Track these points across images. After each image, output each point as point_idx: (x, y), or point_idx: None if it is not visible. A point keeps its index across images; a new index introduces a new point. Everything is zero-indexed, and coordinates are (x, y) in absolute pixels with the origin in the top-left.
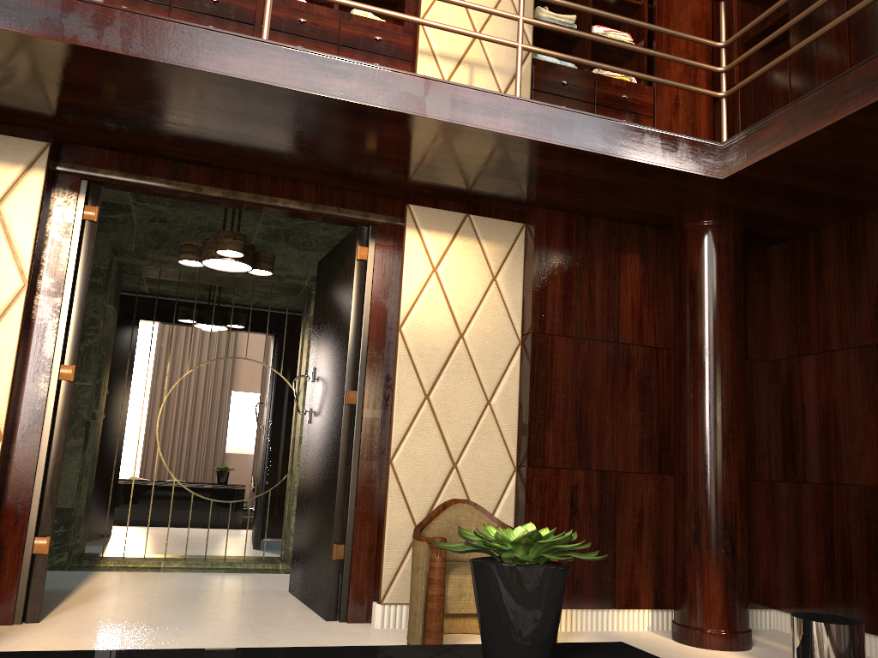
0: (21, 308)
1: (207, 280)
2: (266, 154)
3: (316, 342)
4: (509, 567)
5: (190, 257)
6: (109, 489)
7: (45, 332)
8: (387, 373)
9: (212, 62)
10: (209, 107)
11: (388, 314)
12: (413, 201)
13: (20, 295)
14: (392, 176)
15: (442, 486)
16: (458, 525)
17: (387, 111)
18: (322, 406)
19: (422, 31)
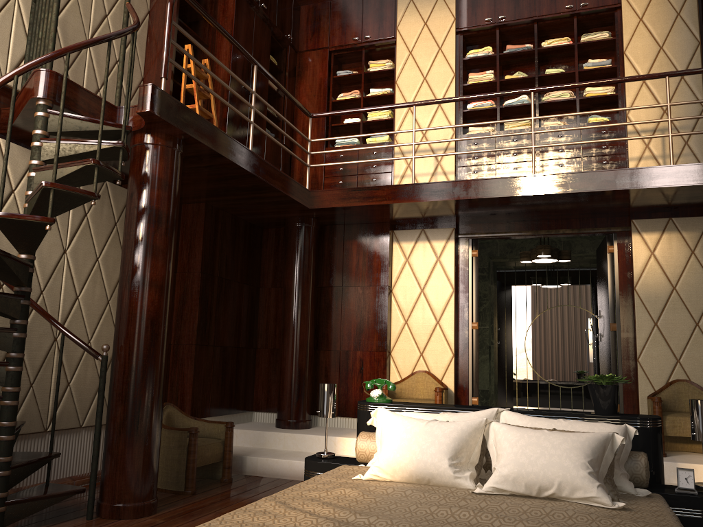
0: (453, 300)
1: (540, 264)
2: (547, 213)
3: (599, 296)
4: (596, 385)
5: (525, 259)
6: (504, 381)
7: (463, 309)
8: (632, 312)
9: (511, 191)
10: (515, 204)
11: (629, 280)
12: (635, 217)
13: (452, 295)
14: (616, 209)
15: (670, 372)
16: (679, 393)
17: (595, 191)
18: (603, 332)
19: (628, 120)
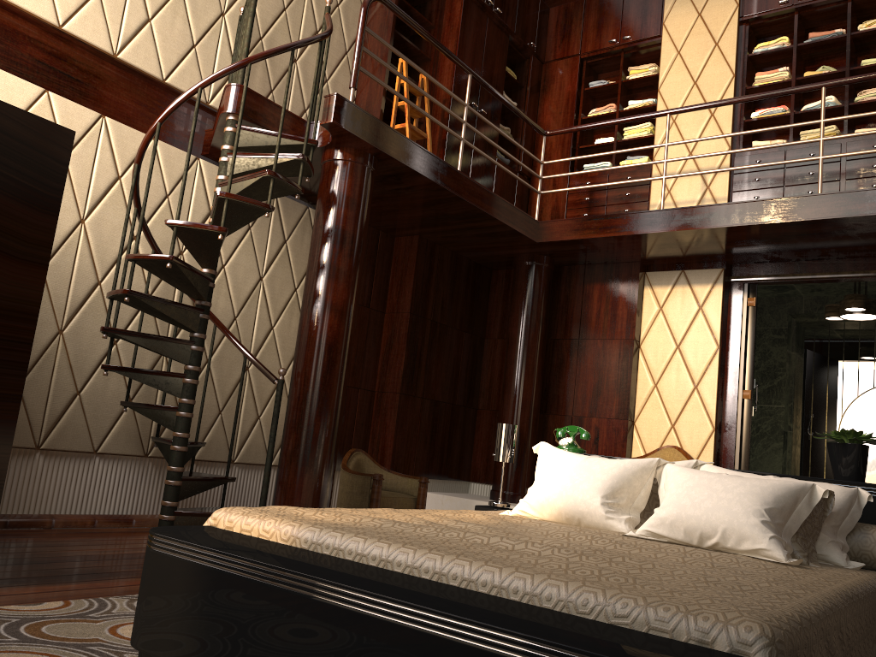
0: (717, 360)
1: (866, 326)
2: (849, 247)
3: None
4: (836, 443)
5: (831, 315)
6: None
7: (732, 372)
8: None
9: (787, 215)
10: (797, 234)
11: None
12: None
13: (716, 353)
14: None
15: None
16: None
17: None
18: None
19: None
